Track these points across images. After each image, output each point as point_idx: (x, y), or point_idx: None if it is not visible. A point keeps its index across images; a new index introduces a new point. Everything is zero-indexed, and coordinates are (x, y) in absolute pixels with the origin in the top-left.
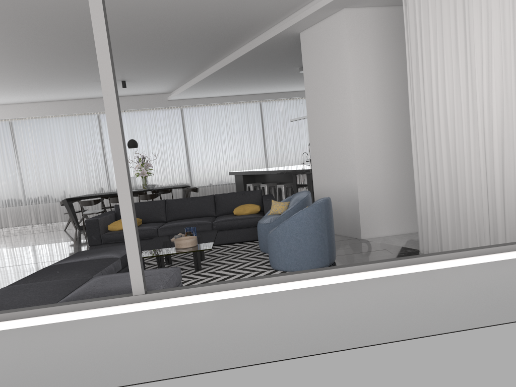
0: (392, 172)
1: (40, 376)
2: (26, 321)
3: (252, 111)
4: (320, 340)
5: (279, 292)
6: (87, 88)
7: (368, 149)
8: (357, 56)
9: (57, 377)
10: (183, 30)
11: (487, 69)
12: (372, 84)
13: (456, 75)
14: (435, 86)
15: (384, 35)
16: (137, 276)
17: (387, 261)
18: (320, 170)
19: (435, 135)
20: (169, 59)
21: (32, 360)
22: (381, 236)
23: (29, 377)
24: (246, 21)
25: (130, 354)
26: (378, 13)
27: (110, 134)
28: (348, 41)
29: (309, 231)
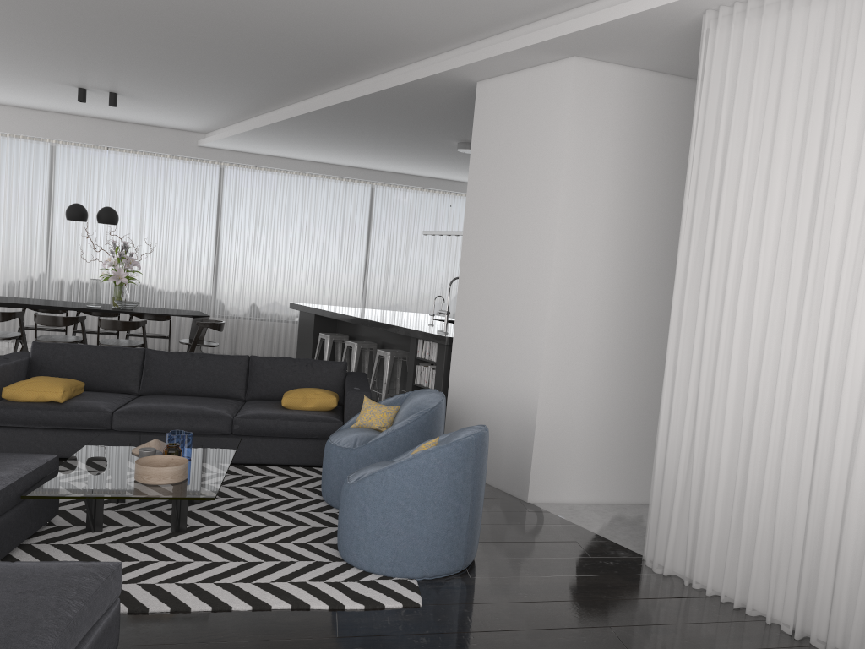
0: (608, 383)
1: None
2: None
3: (354, 197)
4: None
5: None
6: (38, 91)
7: (570, 333)
8: (583, 151)
9: None
10: (247, 25)
11: (856, 245)
12: (601, 211)
13: (786, 240)
14: (737, 251)
15: (639, 124)
16: None
17: None
18: (468, 349)
19: (720, 345)
20: (210, 73)
21: None
22: (566, 501)
23: None
24: (377, 36)
25: None
26: (636, 81)
27: None
28: (571, 119)
29: (434, 497)
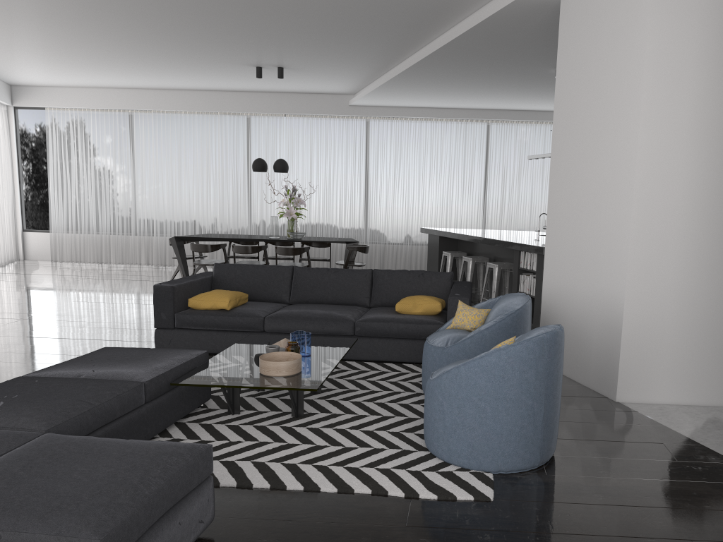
0: (699, 283)
1: None
2: None
3: (473, 135)
4: None
5: None
6: (231, 74)
7: (657, 233)
8: (666, 45)
9: None
10: None
11: None
12: (687, 106)
13: None
14: None
15: None
16: None
17: None
18: (559, 256)
19: None
20: (342, 36)
21: None
22: (656, 402)
23: None
24: None
25: None
26: None
27: None
28: (652, 13)
29: (506, 394)
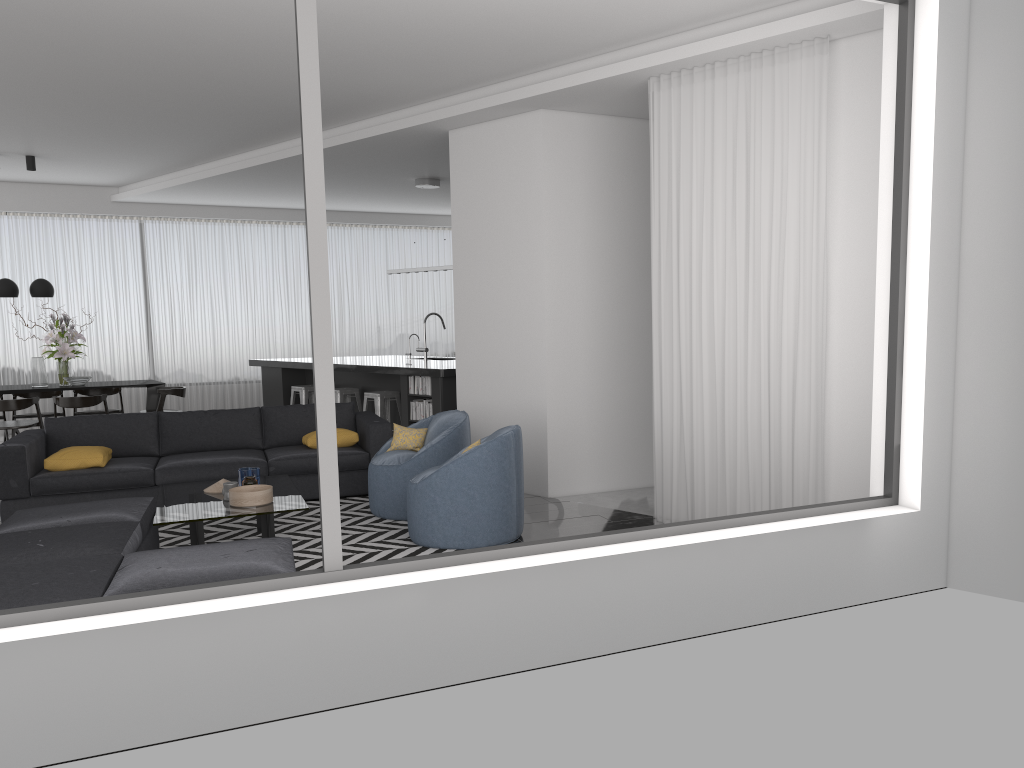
0: (603, 387)
1: (135, 709)
2: (162, 611)
3: (295, 241)
4: (572, 642)
5: (521, 569)
6: None
7: (567, 347)
8: (558, 190)
9: (166, 709)
10: (223, 94)
11: (778, 252)
12: (580, 240)
13: (731, 253)
14: (696, 264)
15: (603, 162)
16: (334, 542)
17: (678, 525)
18: (473, 374)
19: (693, 337)
20: (160, 133)
21: (125, 682)
22: (581, 492)
23: (117, 711)
24: (353, 97)
25: (290, 668)
26: (595, 125)
27: (314, 327)
28: (545, 163)
29: (489, 481)
